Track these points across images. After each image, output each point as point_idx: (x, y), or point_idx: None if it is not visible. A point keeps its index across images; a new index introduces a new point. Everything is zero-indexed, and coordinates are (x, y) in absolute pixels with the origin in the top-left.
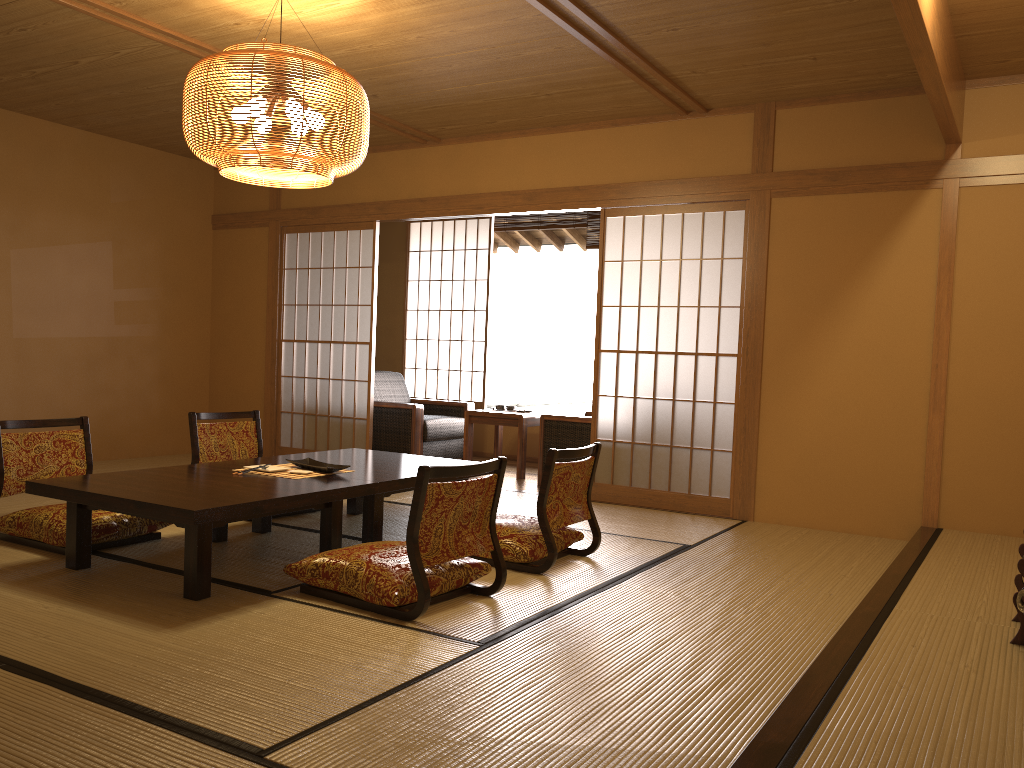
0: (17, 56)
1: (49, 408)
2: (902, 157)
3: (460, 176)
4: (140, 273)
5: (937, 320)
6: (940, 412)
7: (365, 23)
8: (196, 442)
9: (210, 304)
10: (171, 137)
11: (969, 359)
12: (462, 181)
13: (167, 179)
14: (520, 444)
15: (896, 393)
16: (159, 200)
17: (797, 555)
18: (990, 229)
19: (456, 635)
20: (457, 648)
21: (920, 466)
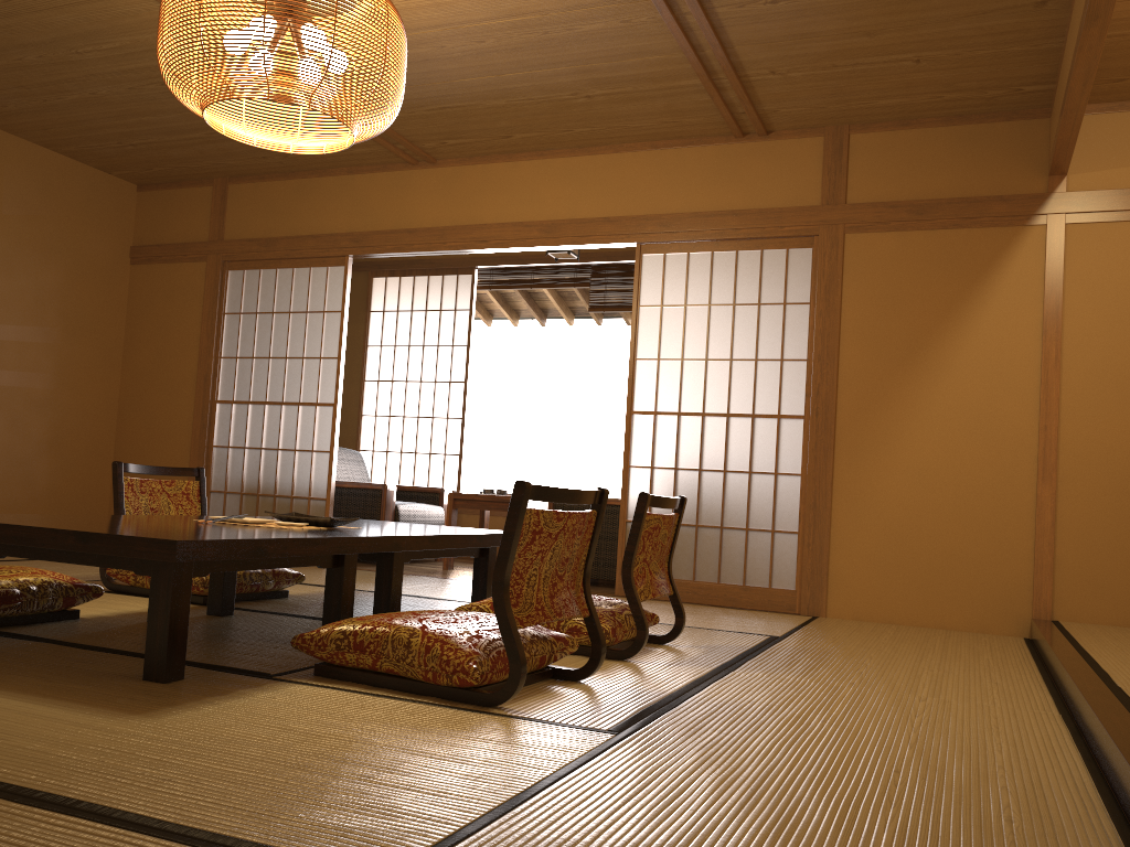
0: None
1: None
2: (998, 189)
3: (460, 204)
4: (34, 307)
5: (1044, 374)
6: (1051, 482)
7: None
8: (121, 502)
9: (121, 356)
10: (90, 137)
11: (1083, 420)
12: (462, 209)
13: (77, 195)
14: None
15: (998, 460)
16: (65, 219)
17: (912, 647)
18: (1102, 271)
19: (572, 723)
20: (586, 737)
21: (1028, 546)
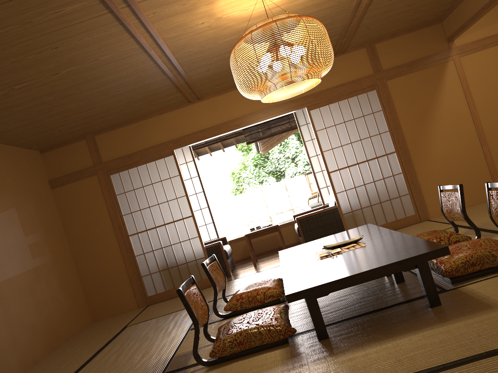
0: (18, 75)
1: (23, 325)
2: (433, 51)
3: (221, 113)
4: (32, 223)
5: (471, 110)
6: (486, 144)
7: (270, 13)
8: (212, 278)
9: (64, 233)
10: (39, 132)
11: (488, 121)
12: (223, 115)
13: (24, 163)
14: (282, 239)
15: (466, 143)
16: (25, 177)
17: None
18: (476, 70)
19: None
20: None
21: (486, 168)
